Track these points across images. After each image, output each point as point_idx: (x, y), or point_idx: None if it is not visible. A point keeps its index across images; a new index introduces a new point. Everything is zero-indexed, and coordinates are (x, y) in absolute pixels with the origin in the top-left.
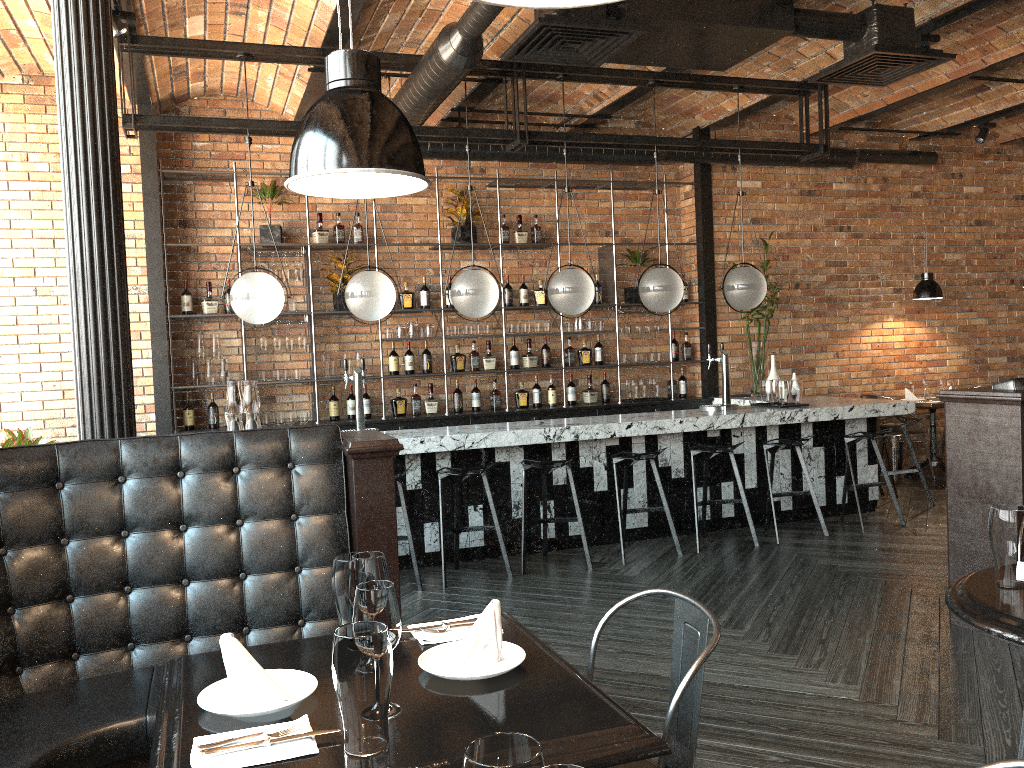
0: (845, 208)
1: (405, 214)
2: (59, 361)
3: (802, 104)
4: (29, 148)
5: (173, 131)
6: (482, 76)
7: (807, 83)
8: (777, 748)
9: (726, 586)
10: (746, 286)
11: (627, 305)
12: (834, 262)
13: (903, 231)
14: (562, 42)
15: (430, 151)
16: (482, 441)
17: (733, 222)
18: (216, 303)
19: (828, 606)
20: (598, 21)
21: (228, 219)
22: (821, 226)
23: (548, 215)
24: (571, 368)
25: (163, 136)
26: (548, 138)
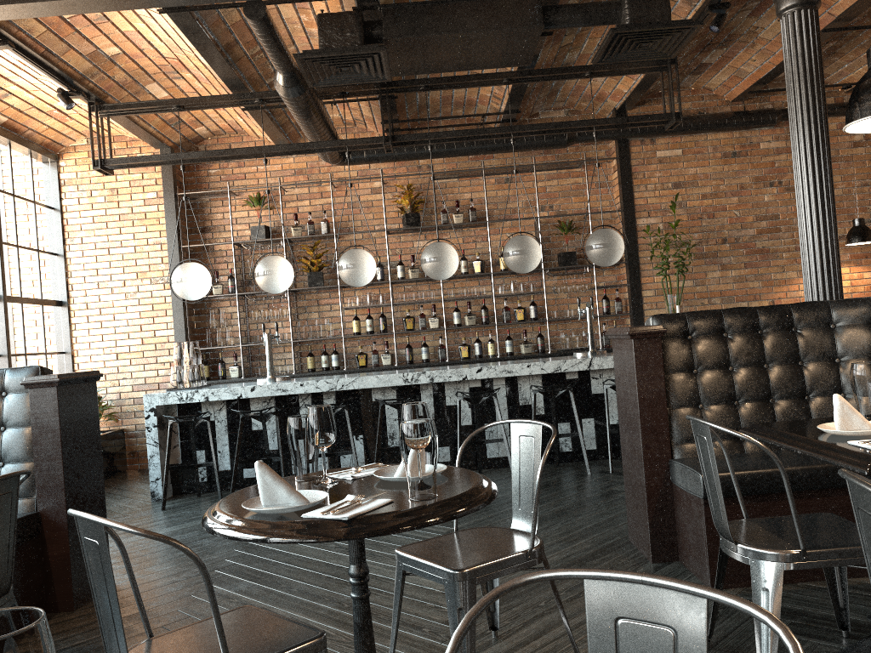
0: (775, 164)
1: (367, 208)
2: (114, 333)
3: (662, 79)
4: (92, 187)
5: (134, 167)
6: (361, 96)
7: (657, 60)
8: (316, 618)
9: (503, 504)
10: (599, 245)
11: (553, 268)
12: (765, 216)
13: (844, 180)
14: (337, 67)
15: (367, 157)
16: (350, 384)
17: (654, 188)
18: (220, 286)
19: (554, 522)
20: (348, 48)
21: (235, 224)
22: (748, 184)
23: (488, 198)
24: (503, 324)
25: (188, 168)
26: (411, 139)
